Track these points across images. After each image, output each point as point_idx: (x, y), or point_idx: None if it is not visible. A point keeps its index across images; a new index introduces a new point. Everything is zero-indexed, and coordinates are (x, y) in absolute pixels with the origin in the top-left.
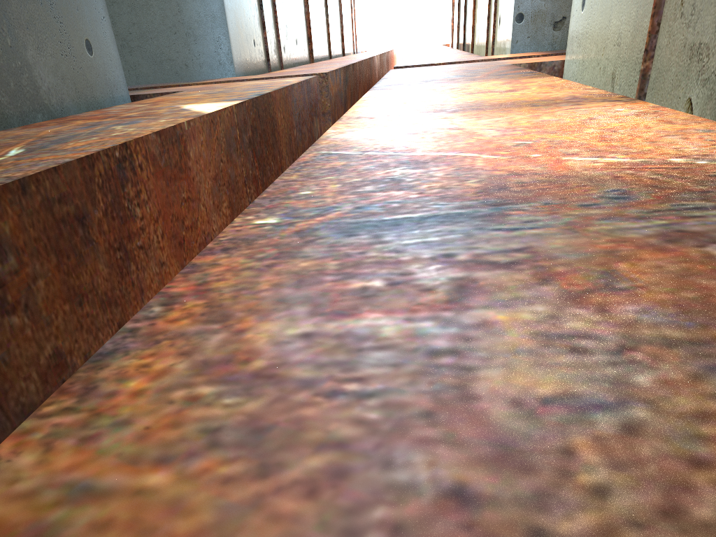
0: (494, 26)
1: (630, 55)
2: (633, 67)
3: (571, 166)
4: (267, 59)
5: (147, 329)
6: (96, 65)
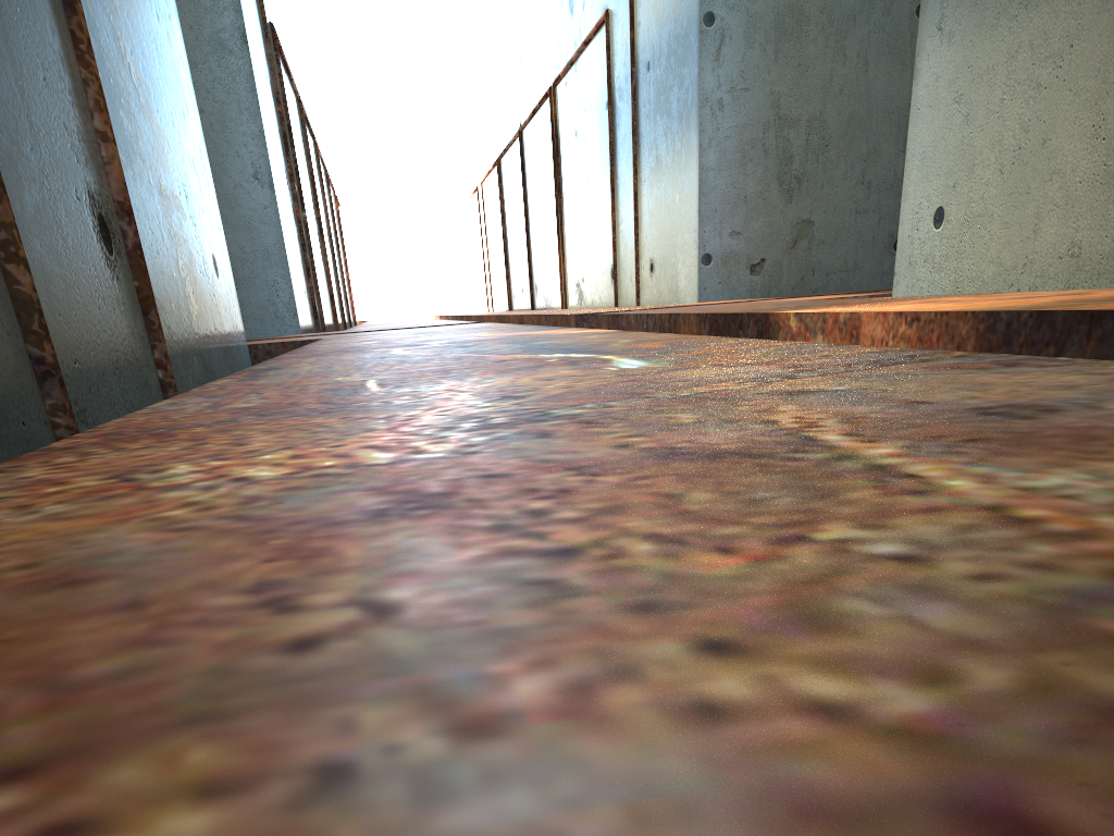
0: (638, 274)
1: None
2: None
3: None
4: (315, 315)
5: None
6: (222, 293)
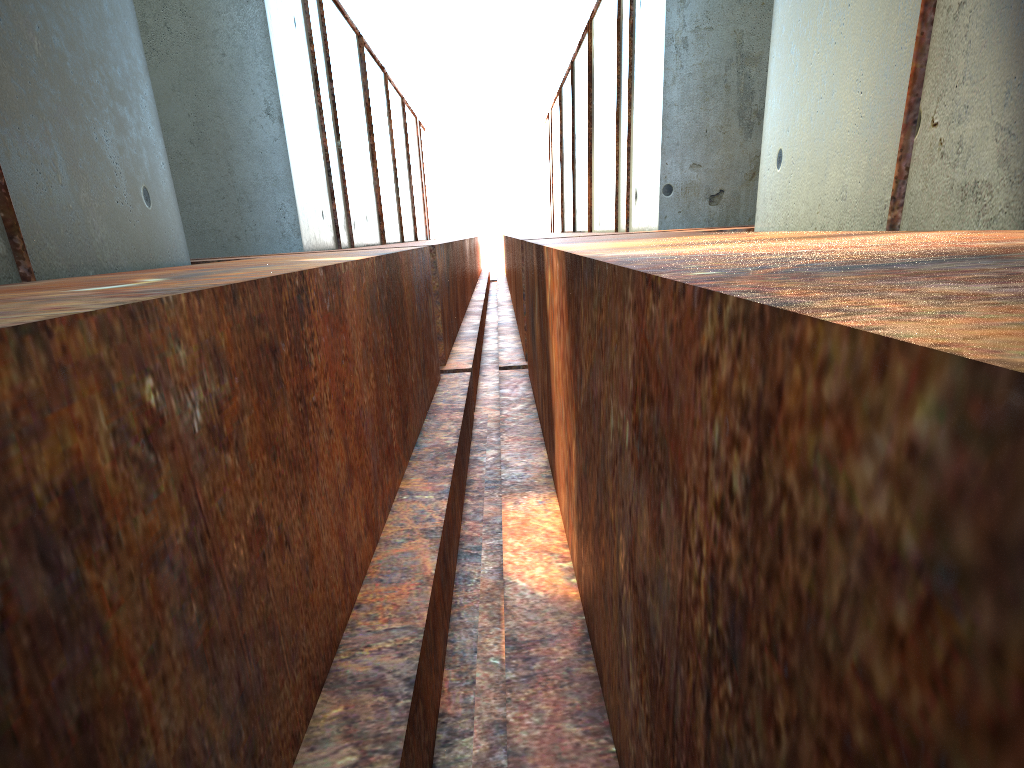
0: (628, 202)
1: (864, 208)
2: (870, 220)
3: (991, 245)
4: (337, 235)
5: (783, 297)
6: (155, 219)
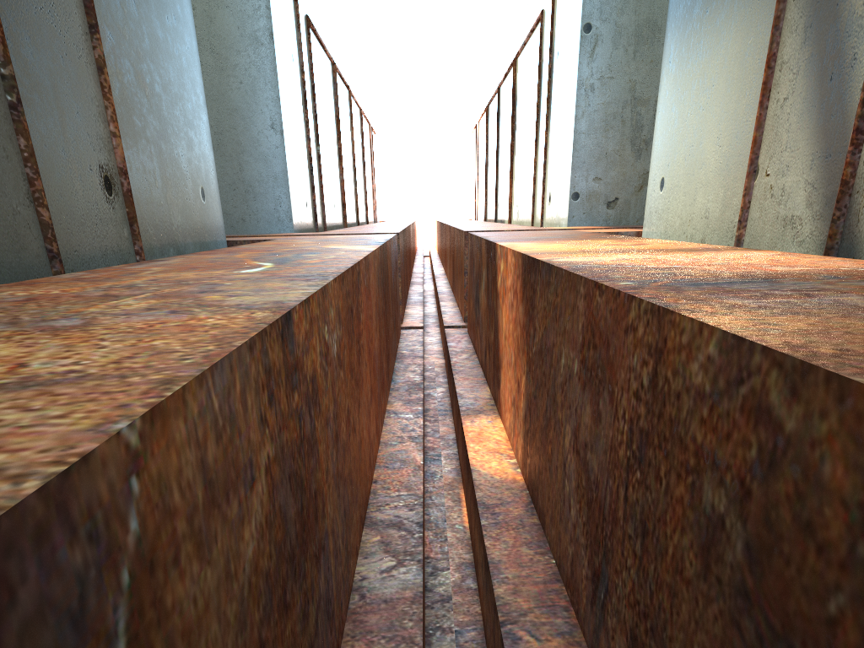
0: (543, 202)
1: (720, 225)
2: (724, 234)
3: (779, 270)
4: (315, 219)
5: (667, 302)
6: (207, 210)
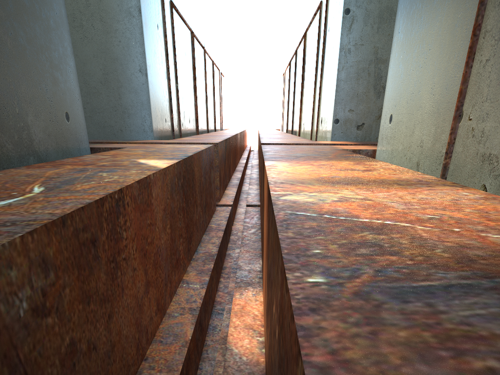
0: (317, 123)
1: (431, 153)
2: (434, 160)
3: (497, 242)
4: (172, 130)
5: None
6: (71, 128)
